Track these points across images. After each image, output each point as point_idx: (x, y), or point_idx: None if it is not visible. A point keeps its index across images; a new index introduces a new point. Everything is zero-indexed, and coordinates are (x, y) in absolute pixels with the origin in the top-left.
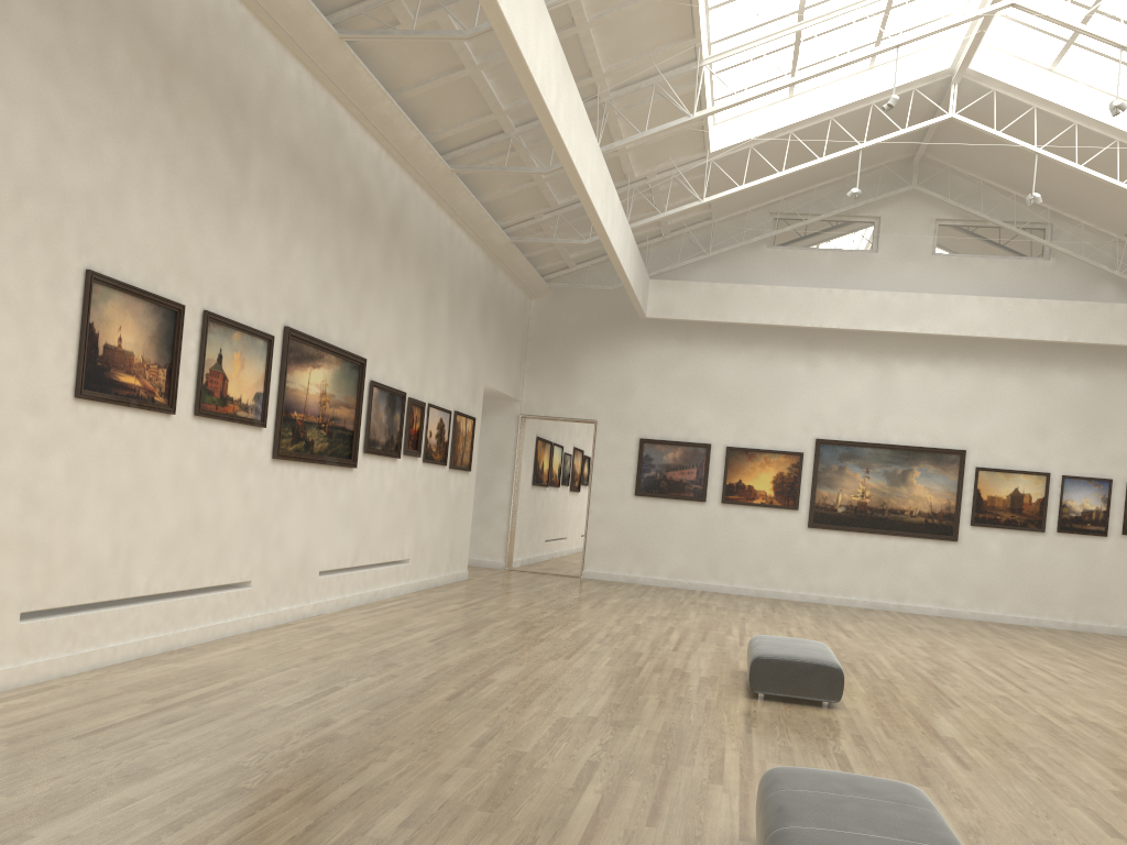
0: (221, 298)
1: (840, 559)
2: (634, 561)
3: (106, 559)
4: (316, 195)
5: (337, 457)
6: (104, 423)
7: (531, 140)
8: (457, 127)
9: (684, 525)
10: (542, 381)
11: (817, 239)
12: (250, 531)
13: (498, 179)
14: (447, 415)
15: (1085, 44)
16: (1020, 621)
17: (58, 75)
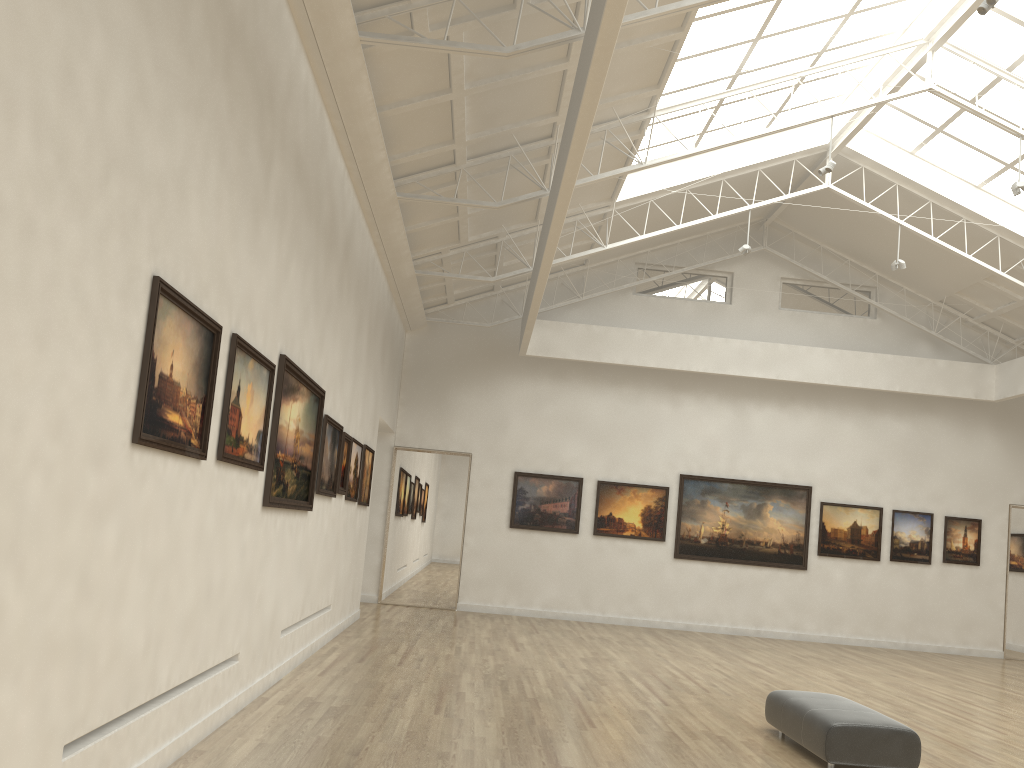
0: (243, 320)
1: (703, 588)
2: (509, 593)
3: (139, 652)
4: (307, 210)
5: (300, 499)
6: (151, 474)
7: (472, 174)
8: (415, 153)
9: (557, 556)
10: (416, 413)
11: (676, 289)
12: (242, 594)
13: (425, 211)
14: (360, 449)
15: (952, 133)
16: (862, 642)
17: (150, 21)
